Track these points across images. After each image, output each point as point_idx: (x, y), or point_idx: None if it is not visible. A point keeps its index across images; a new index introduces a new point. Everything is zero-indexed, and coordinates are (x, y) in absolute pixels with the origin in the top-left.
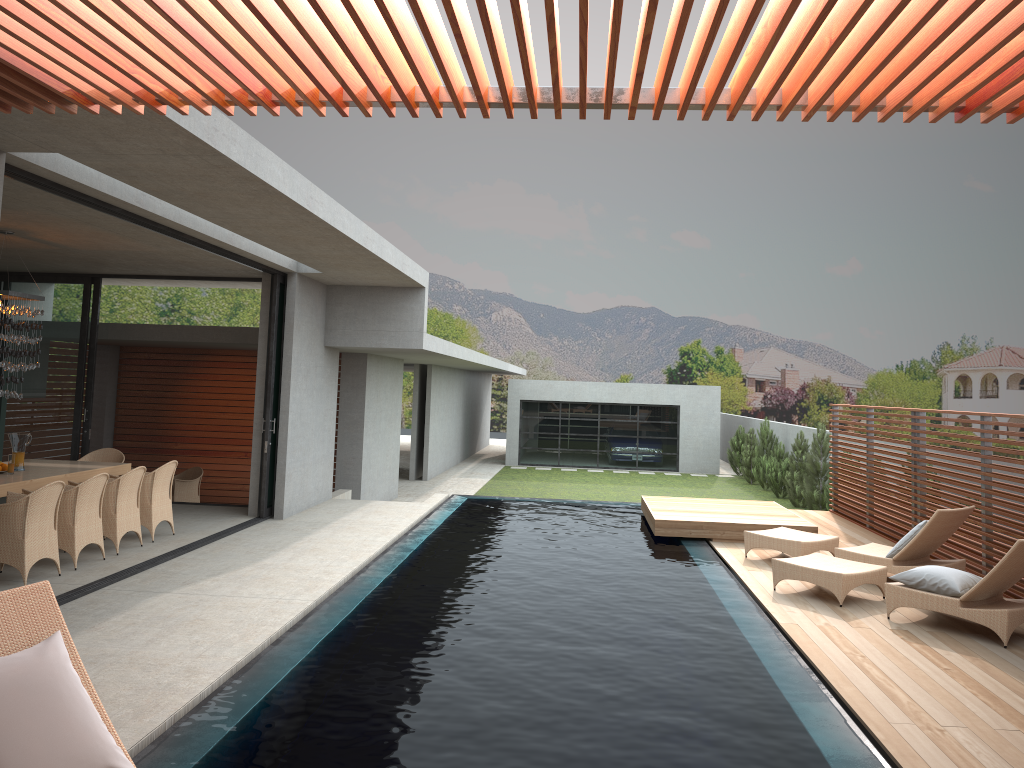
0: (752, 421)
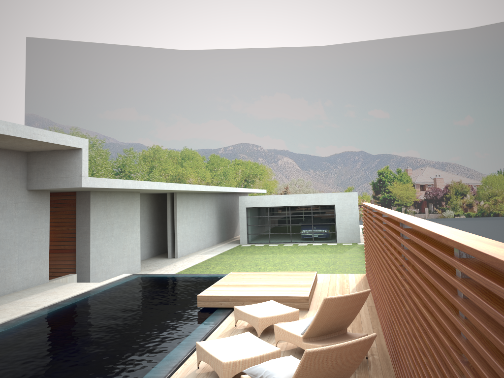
0: None
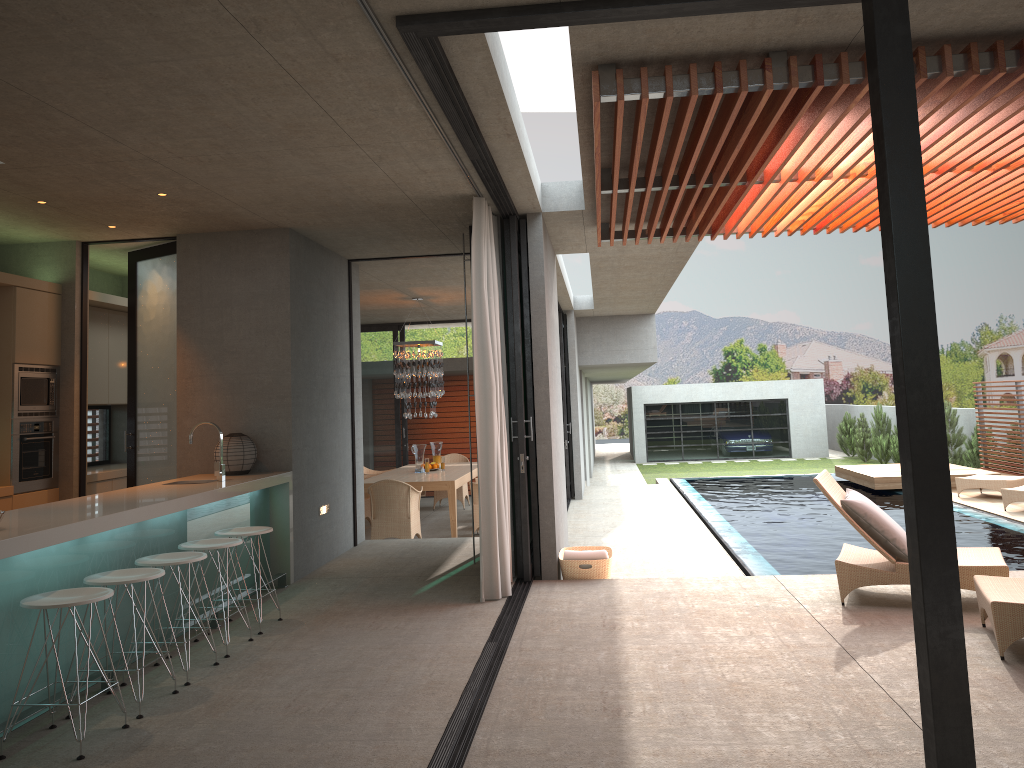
0: (854, 407)
